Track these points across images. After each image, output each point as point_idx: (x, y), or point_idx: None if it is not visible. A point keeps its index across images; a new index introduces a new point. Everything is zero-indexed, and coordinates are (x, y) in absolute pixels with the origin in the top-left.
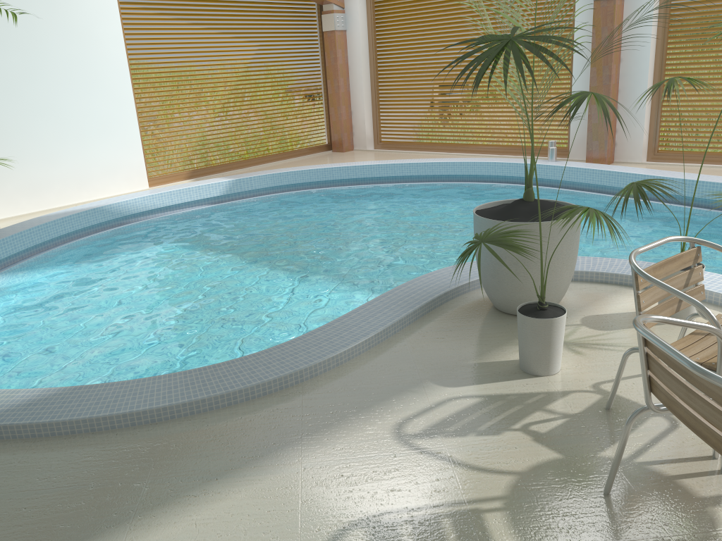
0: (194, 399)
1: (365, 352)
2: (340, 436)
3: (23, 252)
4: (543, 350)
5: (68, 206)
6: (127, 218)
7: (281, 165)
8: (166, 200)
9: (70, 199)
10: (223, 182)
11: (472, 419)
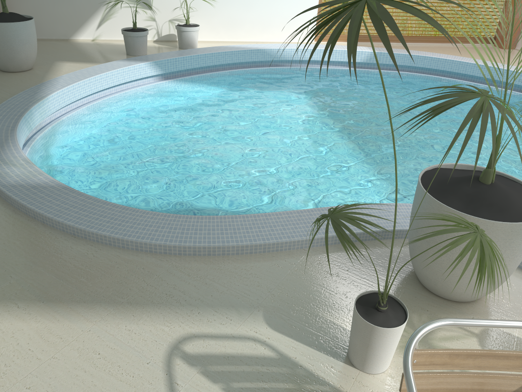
0: (100, 232)
1: (257, 254)
2: (143, 319)
3: (198, 69)
4: (361, 348)
5: (251, 42)
6: (283, 62)
7: (433, 47)
8: (315, 55)
9: (253, 37)
10: (365, 51)
11: (241, 370)
